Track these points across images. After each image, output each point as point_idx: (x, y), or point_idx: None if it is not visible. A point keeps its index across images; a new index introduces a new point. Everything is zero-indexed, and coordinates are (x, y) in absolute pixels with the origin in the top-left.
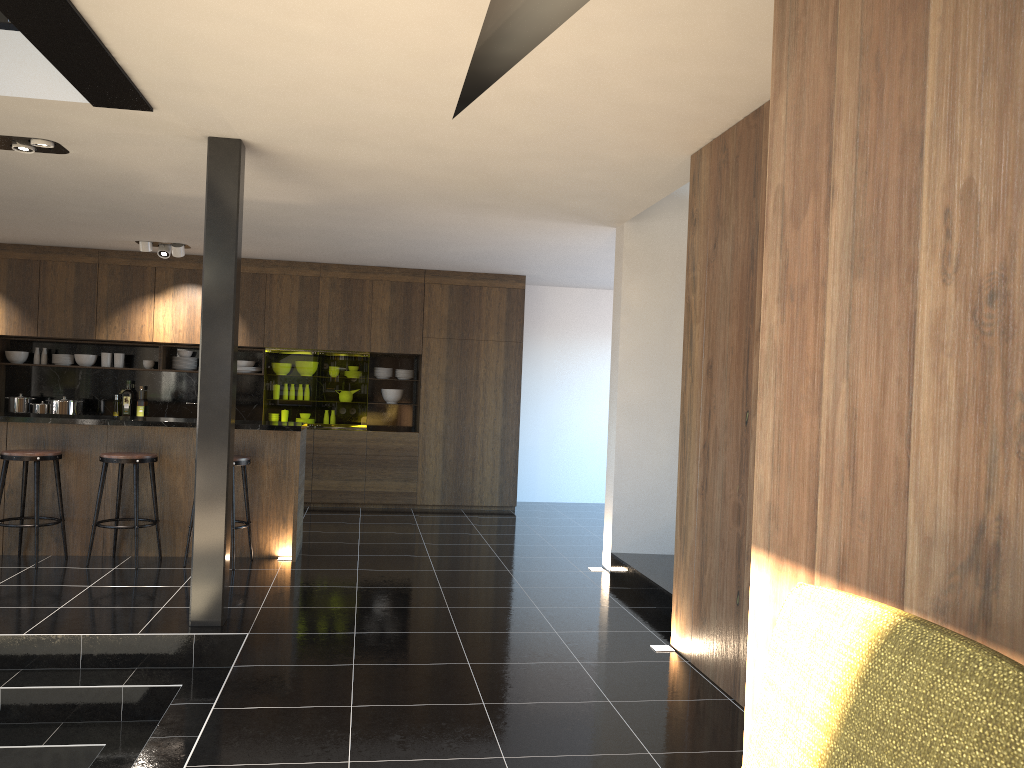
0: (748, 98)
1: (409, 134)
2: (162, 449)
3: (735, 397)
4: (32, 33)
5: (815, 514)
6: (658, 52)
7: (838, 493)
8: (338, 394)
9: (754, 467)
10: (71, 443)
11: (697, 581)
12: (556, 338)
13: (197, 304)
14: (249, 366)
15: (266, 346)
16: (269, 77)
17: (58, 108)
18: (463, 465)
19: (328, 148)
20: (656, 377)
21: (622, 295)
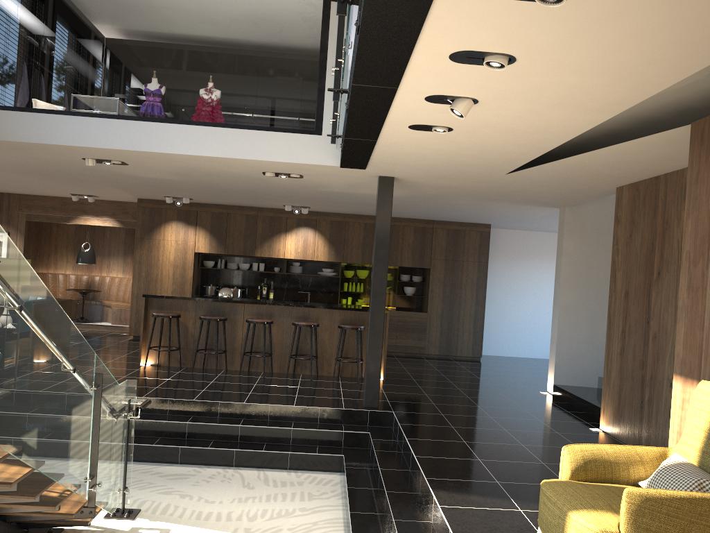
0: (653, 173)
1: (478, 177)
2: (318, 320)
3: (641, 310)
4: (346, 151)
5: (700, 362)
6: (617, 161)
7: (709, 356)
8: None
9: (652, 343)
10: (274, 315)
11: (617, 397)
12: (504, 259)
13: (308, 238)
14: (331, 272)
15: (344, 262)
16: (432, 162)
17: (321, 167)
18: (452, 332)
19: (433, 180)
20: (581, 290)
21: (563, 246)
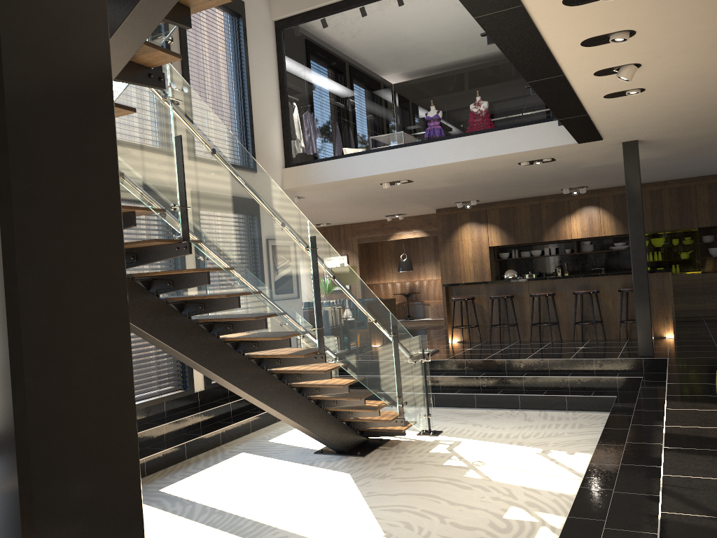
0: None
1: None
2: (599, 287)
3: None
4: (570, 129)
5: None
6: None
7: None
8: (680, 254)
9: None
10: (556, 288)
11: None
12: None
13: (592, 216)
14: (623, 245)
15: None
16: (658, 118)
17: (562, 147)
18: None
19: (679, 134)
20: None
21: None
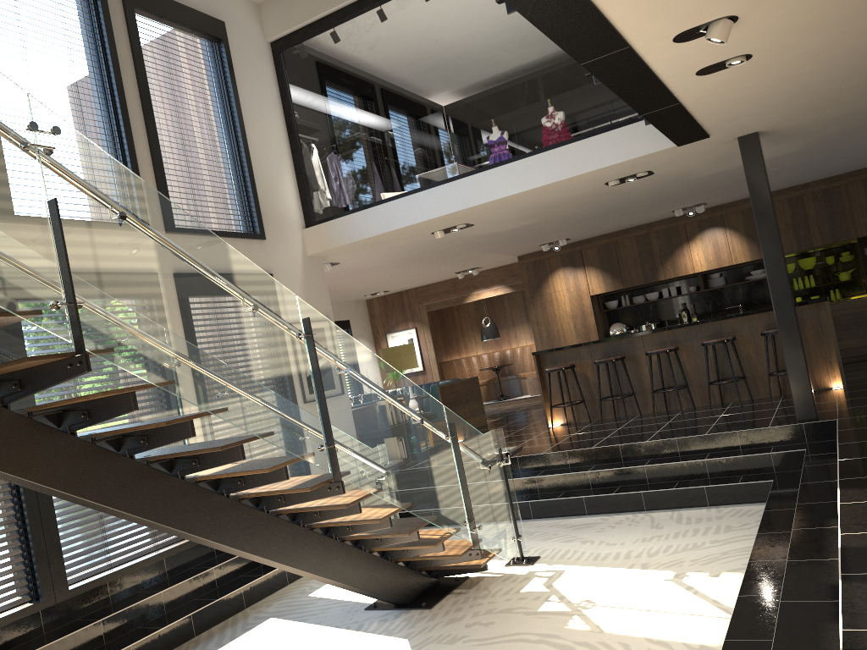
0: None
1: None
2: (735, 333)
3: None
4: (662, 127)
5: None
6: None
7: None
8: (838, 276)
9: None
10: (679, 340)
11: None
12: None
13: (718, 240)
14: (763, 273)
15: None
16: (780, 97)
17: (658, 154)
18: None
19: (813, 116)
20: None
21: None
